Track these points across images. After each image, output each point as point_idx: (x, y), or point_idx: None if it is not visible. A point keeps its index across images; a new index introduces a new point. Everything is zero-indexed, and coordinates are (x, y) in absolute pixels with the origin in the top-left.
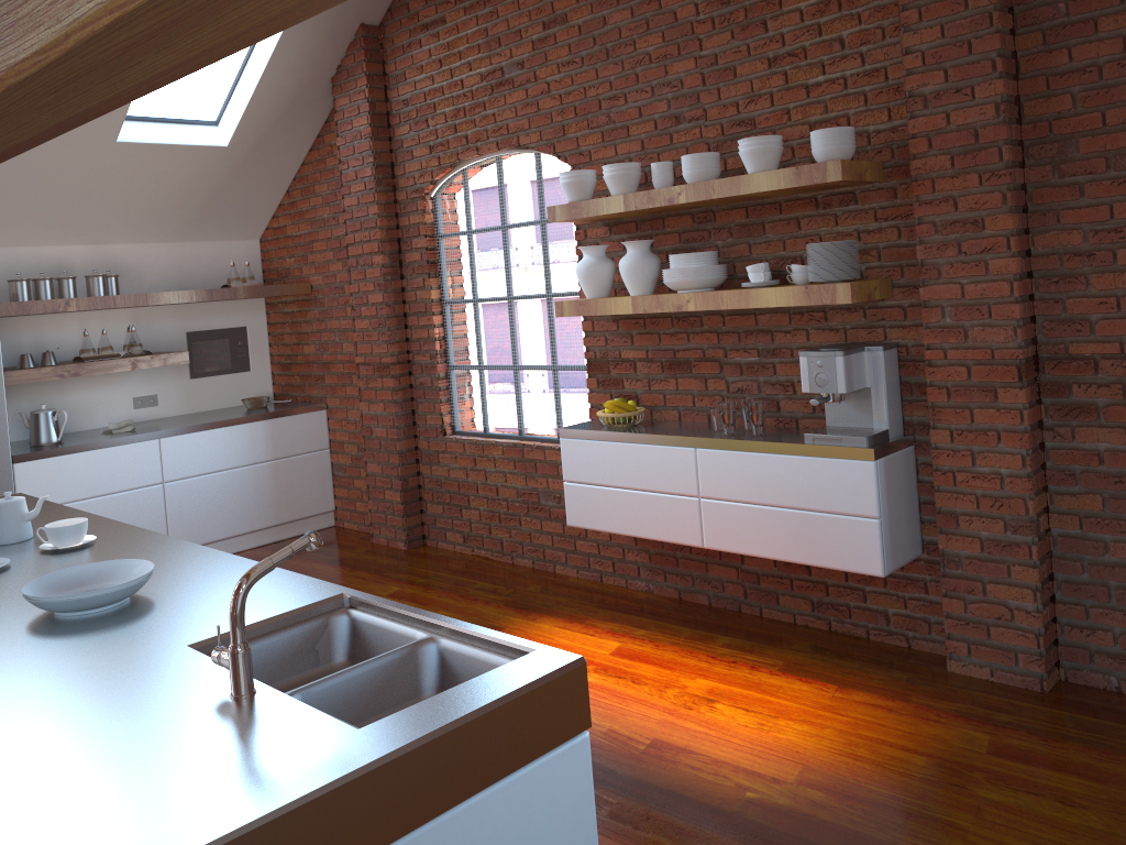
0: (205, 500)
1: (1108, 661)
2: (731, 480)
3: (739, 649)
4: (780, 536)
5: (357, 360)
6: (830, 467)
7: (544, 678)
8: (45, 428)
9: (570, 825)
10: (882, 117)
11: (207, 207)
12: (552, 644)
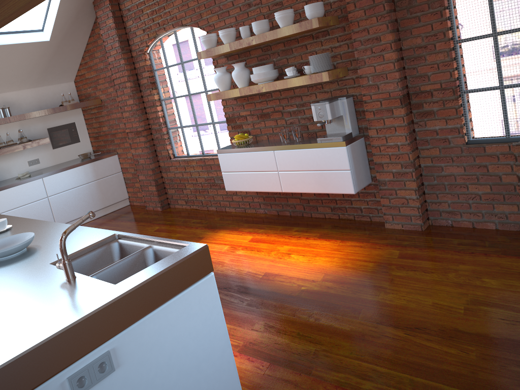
0: (68, 202)
1: (447, 214)
2: (290, 162)
3: (302, 231)
4: (312, 183)
5: (127, 131)
6: (329, 151)
7: (190, 254)
8: None
9: (210, 308)
10: None
11: (45, 70)
12: (224, 241)
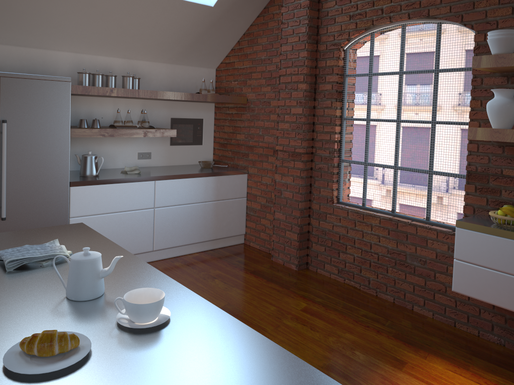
0: (176, 220)
1: None
2: None
3: None
4: None
5: (277, 148)
6: None
7: None
8: (90, 166)
9: None
10: None
11: (192, 44)
12: None
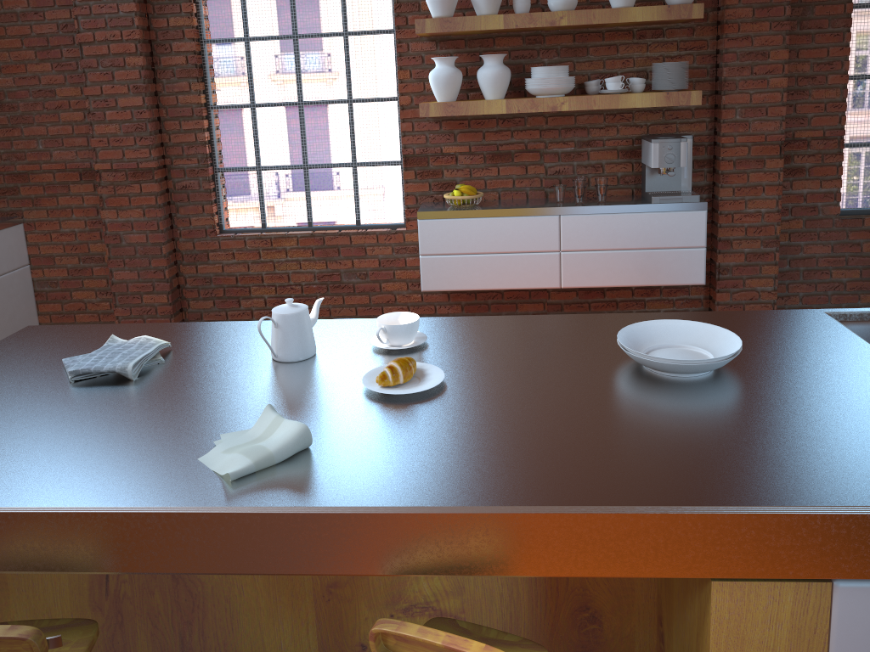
0: None
1: None
2: (590, 235)
3: None
4: (628, 270)
5: (99, 167)
6: (673, 217)
7: None
8: None
9: None
10: None
11: None
12: None
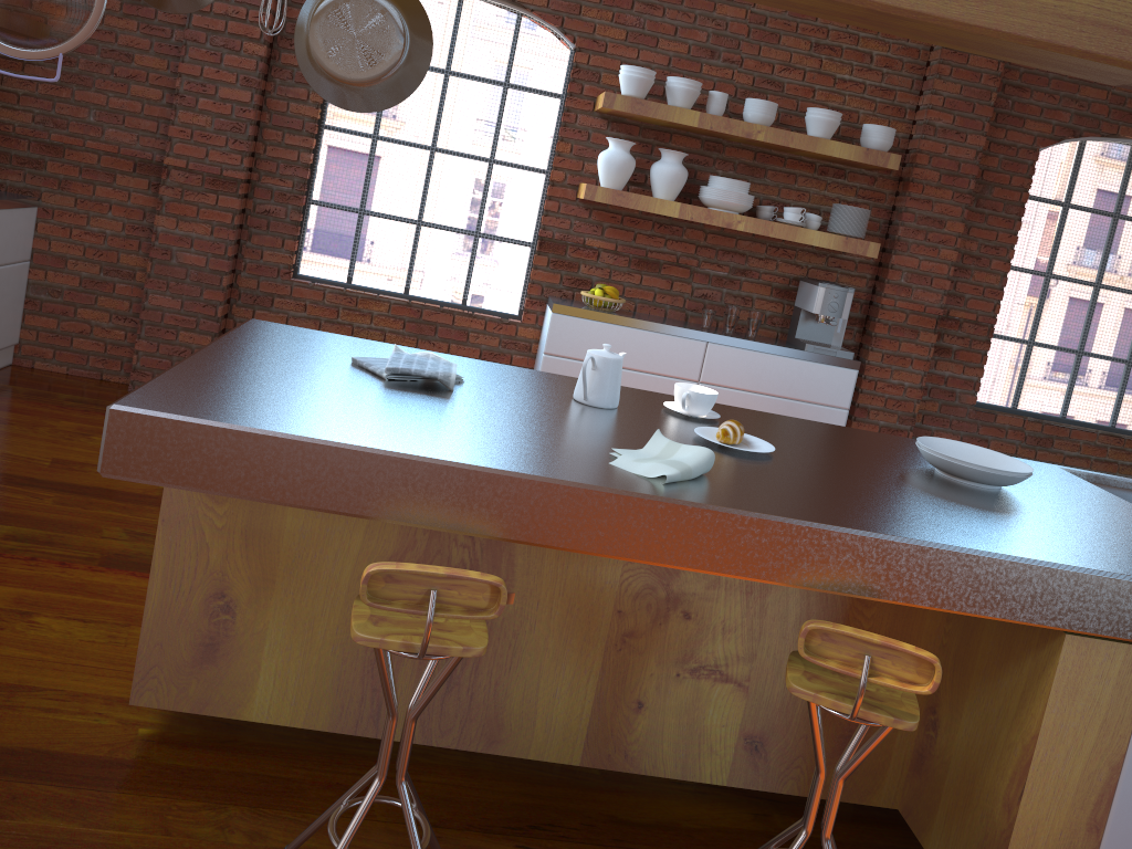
0: None
1: None
2: (734, 371)
3: None
4: None
5: (170, 162)
6: (823, 370)
7: None
8: None
9: None
10: (883, 125)
11: None
12: None
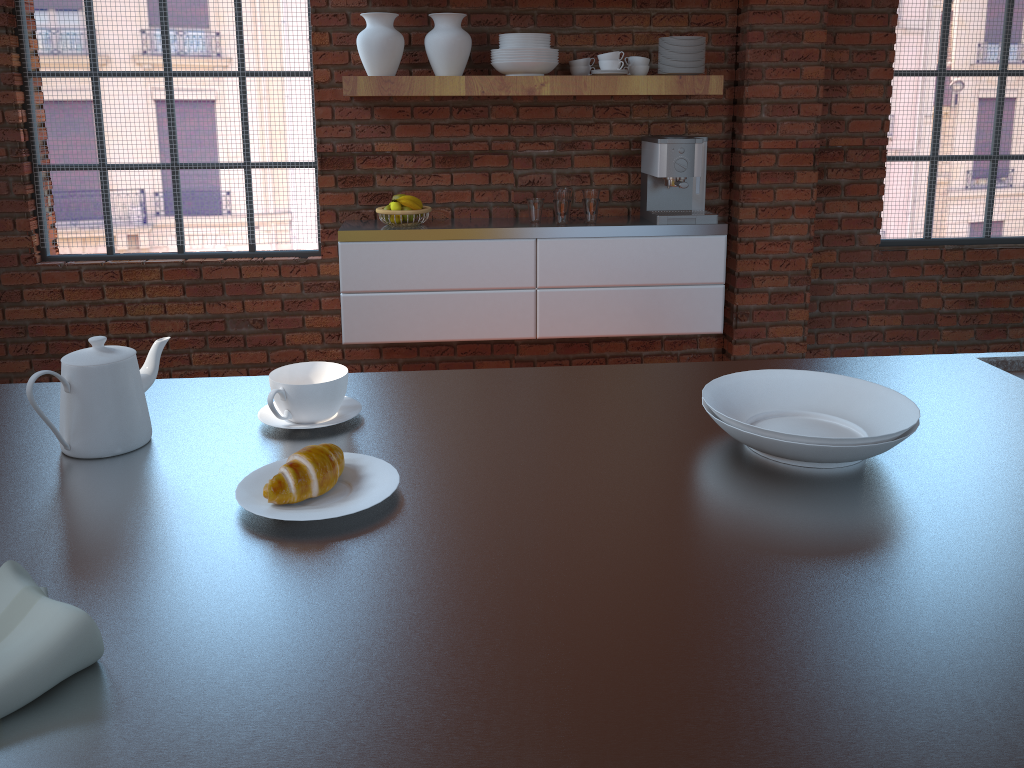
0: None
1: None
2: (577, 267)
3: None
4: (625, 313)
5: None
6: (684, 244)
7: None
8: None
9: None
10: None
11: None
12: None
